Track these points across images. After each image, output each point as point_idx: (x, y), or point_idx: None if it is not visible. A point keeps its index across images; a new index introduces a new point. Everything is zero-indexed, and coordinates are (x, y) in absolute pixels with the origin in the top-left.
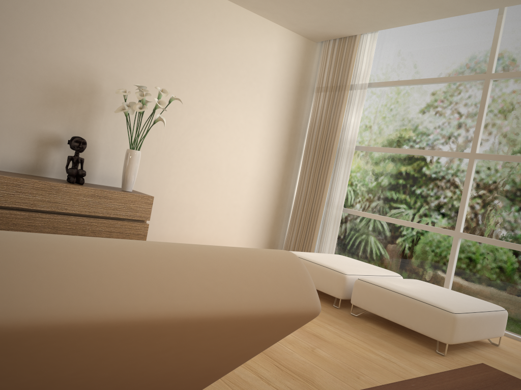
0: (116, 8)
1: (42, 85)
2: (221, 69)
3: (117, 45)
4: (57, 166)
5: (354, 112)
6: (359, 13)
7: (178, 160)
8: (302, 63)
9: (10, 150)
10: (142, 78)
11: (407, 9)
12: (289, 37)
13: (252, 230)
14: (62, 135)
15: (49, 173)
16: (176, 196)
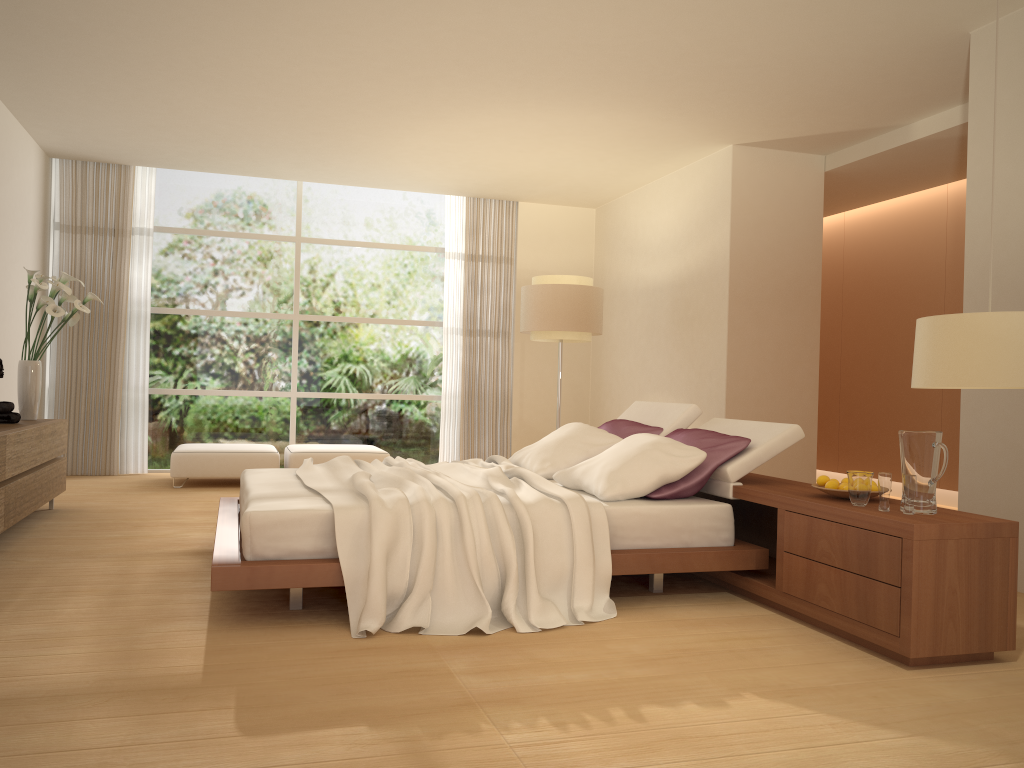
0: None
1: None
2: (11, 216)
3: None
4: None
5: (135, 264)
6: (180, 158)
7: None
8: (44, 190)
9: None
10: None
11: (237, 167)
12: (38, 155)
13: None
14: None
15: None
16: None
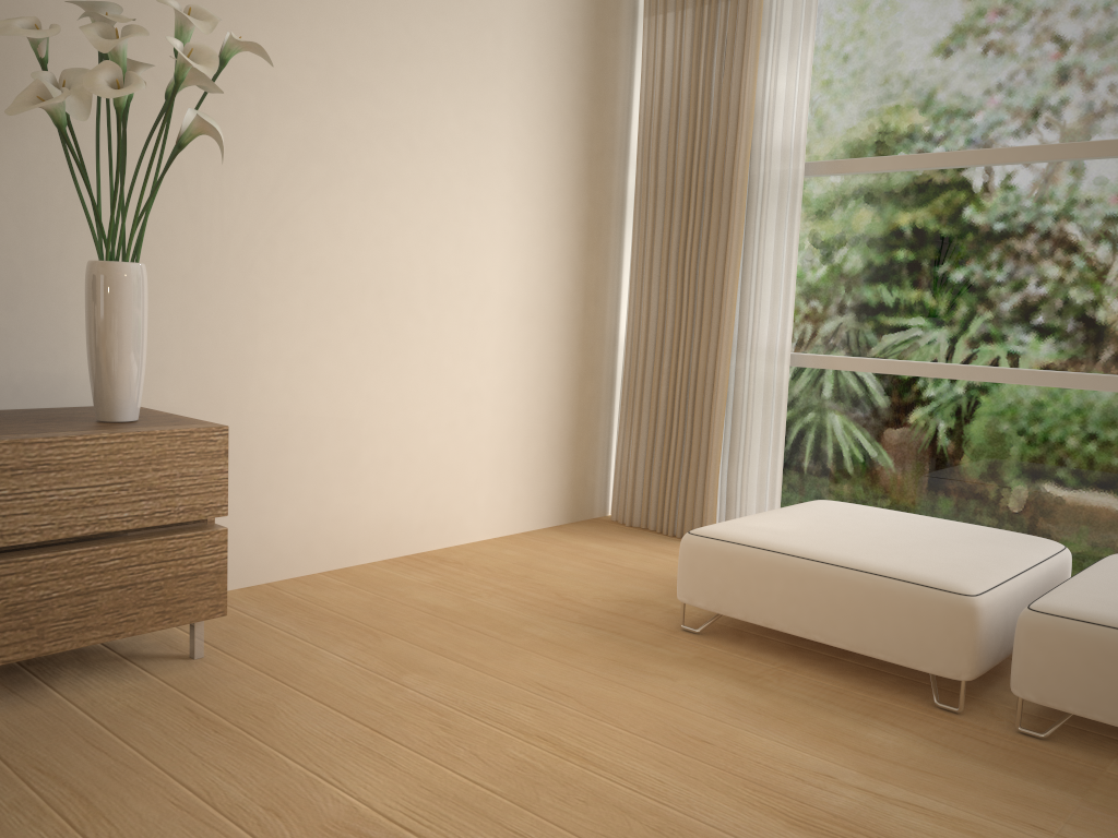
0: None
1: None
2: None
3: None
4: None
5: (783, 60)
6: None
7: (276, 277)
8: None
9: None
10: None
11: None
12: None
13: (523, 460)
14: None
15: None
16: (289, 401)
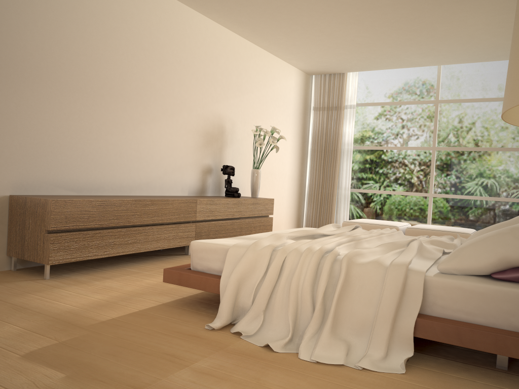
0: (229, 72)
1: (202, 132)
2: (272, 103)
3: (231, 97)
4: (210, 187)
5: (347, 124)
6: (361, 64)
7: None
8: (305, 91)
9: (192, 180)
10: (241, 118)
11: (393, 63)
12: (299, 74)
13: (290, 213)
14: (212, 165)
15: (207, 193)
16: (259, 196)
